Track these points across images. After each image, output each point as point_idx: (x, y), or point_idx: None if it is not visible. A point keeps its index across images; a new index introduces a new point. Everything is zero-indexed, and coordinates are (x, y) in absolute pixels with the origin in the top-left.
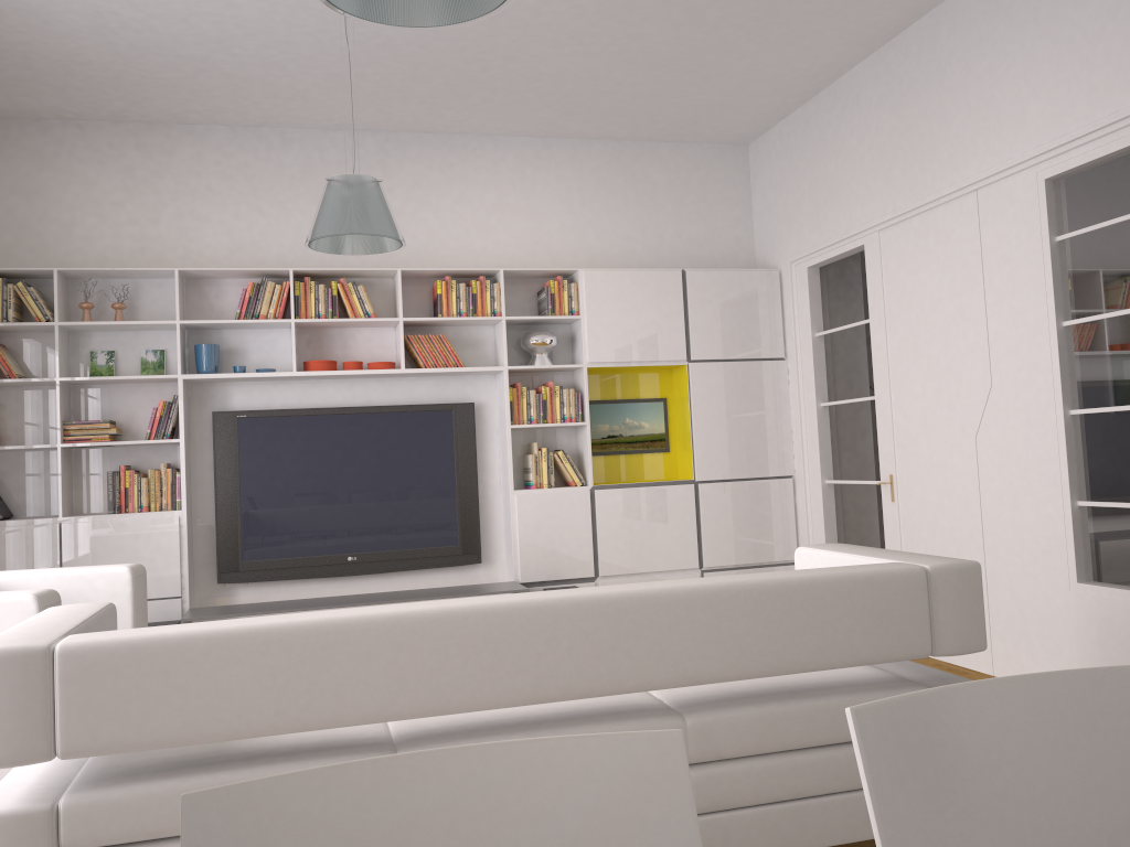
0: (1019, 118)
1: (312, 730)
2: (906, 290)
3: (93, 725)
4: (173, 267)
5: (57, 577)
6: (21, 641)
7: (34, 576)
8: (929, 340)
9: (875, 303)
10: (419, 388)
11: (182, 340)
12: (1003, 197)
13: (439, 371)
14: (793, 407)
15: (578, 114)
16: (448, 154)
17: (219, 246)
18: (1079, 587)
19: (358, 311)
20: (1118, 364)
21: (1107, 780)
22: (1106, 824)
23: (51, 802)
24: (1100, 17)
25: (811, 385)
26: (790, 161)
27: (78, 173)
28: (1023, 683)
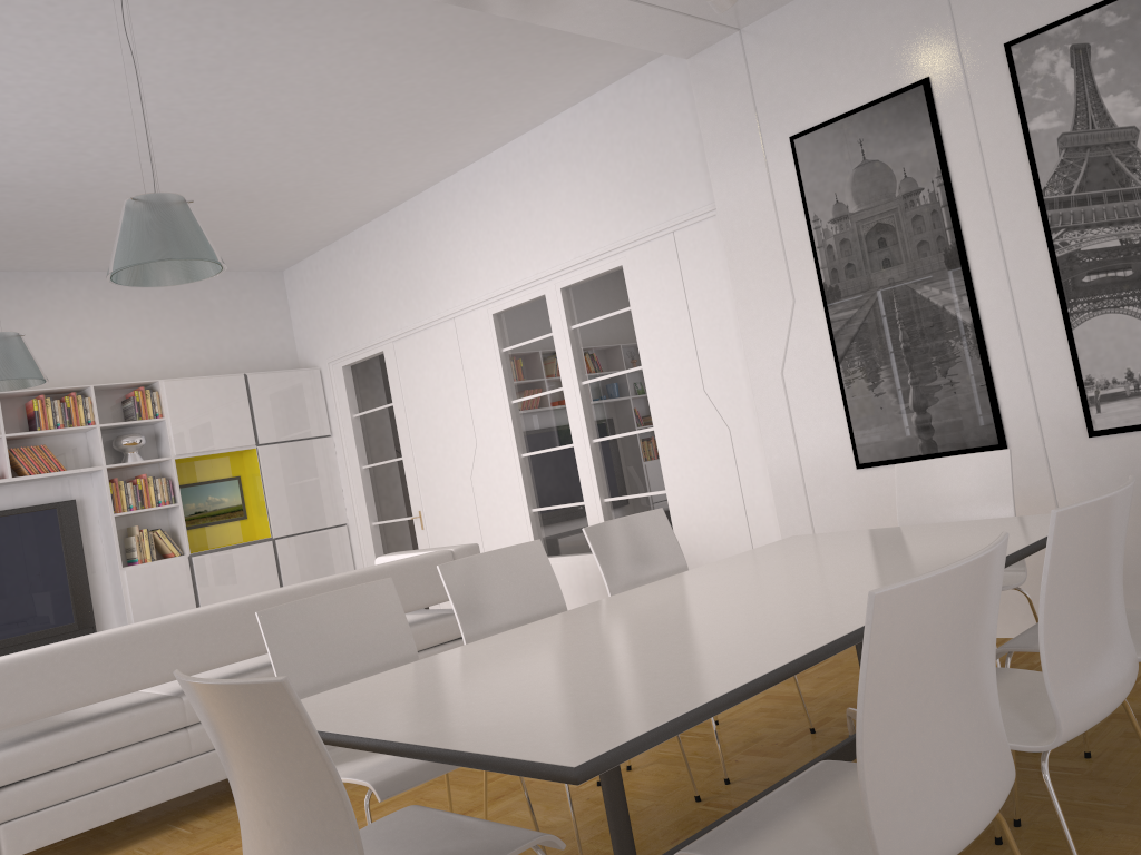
0: (474, 275)
1: (132, 692)
2: (416, 382)
3: (2, 710)
4: None
5: None
6: None
7: None
8: (435, 416)
9: (396, 392)
10: (22, 493)
11: None
12: (470, 324)
13: (45, 476)
14: (342, 471)
15: None
16: (26, 289)
17: None
18: None
19: None
20: (543, 424)
21: (514, 578)
22: (515, 590)
23: None
24: (511, 222)
25: (354, 453)
26: (320, 287)
27: None
28: (488, 553)
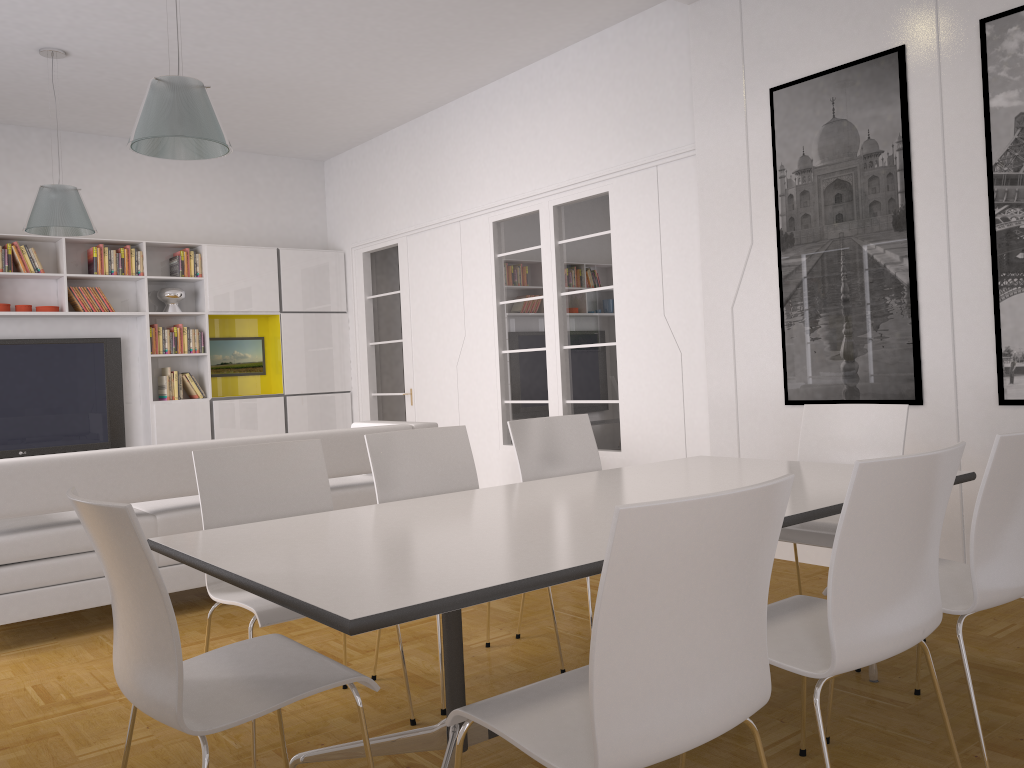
0: (481, 185)
1: None
2: (422, 275)
3: (1, 503)
4: None
5: None
6: None
7: None
8: (434, 306)
9: (404, 281)
10: (76, 326)
11: None
12: (473, 228)
13: (96, 314)
14: (352, 345)
15: None
16: (99, 151)
17: None
18: (504, 447)
19: (29, 267)
20: (523, 327)
21: (435, 456)
22: (434, 466)
23: None
24: (518, 140)
25: (364, 331)
26: (353, 179)
27: None
28: (415, 431)
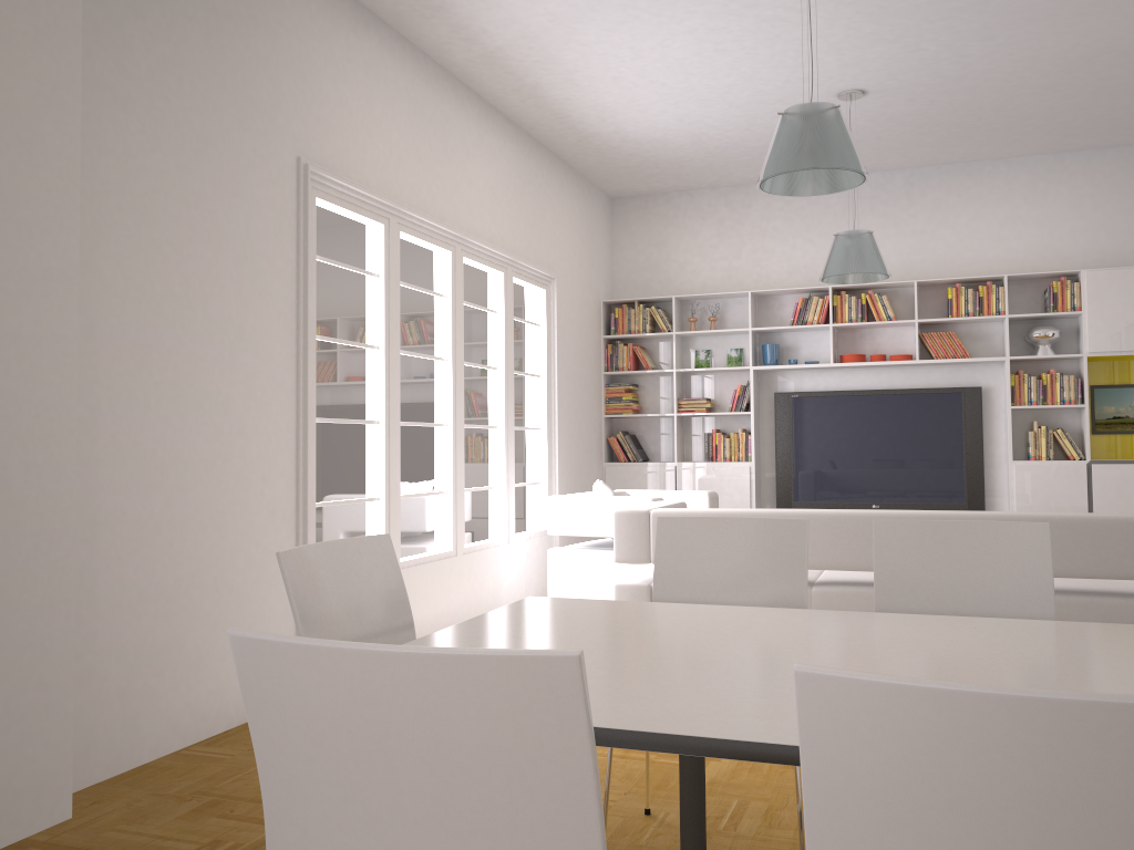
0: None
1: None
2: None
3: None
4: (749, 288)
5: (667, 495)
6: (637, 508)
7: (655, 493)
8: None
9: None
10: (934, 375)
11: (753, 341)
12: None
13: (947, 361)
14: None
15: (1081, 133)
16: (964, 180)
17: (780, 271)
18: None
19: (881, 315)
20: None
21: (987, 561)
22: (980, 576)
23: (648, 583)
24: None
25: None
26: None
27: (688, 227)
28: (962, 523)
